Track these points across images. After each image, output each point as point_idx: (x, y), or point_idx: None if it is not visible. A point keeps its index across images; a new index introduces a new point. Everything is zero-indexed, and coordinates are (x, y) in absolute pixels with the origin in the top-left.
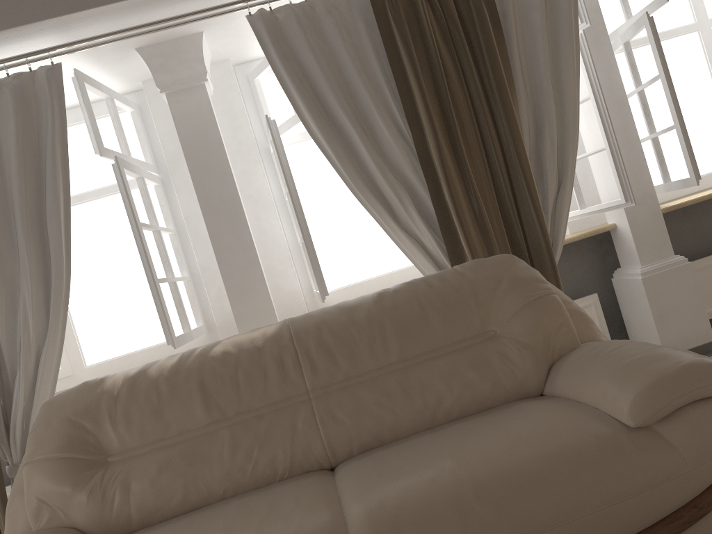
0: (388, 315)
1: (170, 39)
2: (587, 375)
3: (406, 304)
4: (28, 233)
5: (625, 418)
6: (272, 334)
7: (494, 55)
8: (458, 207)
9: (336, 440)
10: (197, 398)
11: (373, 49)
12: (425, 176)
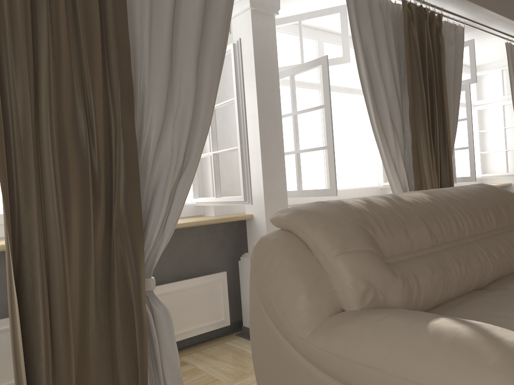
0: (482, 201)
1: None
2: None
3: (485, 197)
4: (196, 70)
5: None
6: (430, 196)
7: (444, 74)
8: (430, 154)
9: (494, 269)
10: (424, 227)
11: (394, 43)
12: (411, 130)
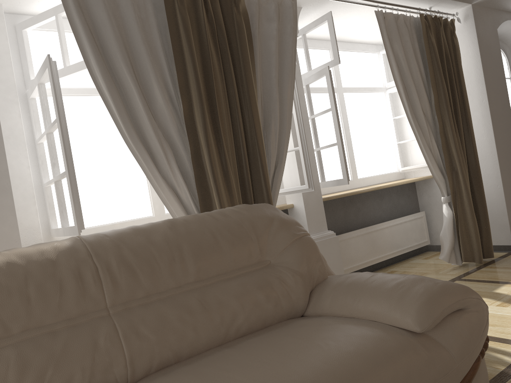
0: (184, 239)
1: None
2: (358, 295)
3: (199, 231)
4: None
5: (412, 326)
6: (66, 248)
7: (247, 60)
8: (214, 166)
9: (139, 357)
10: None
11: (157, 28)
12: (189, 137)
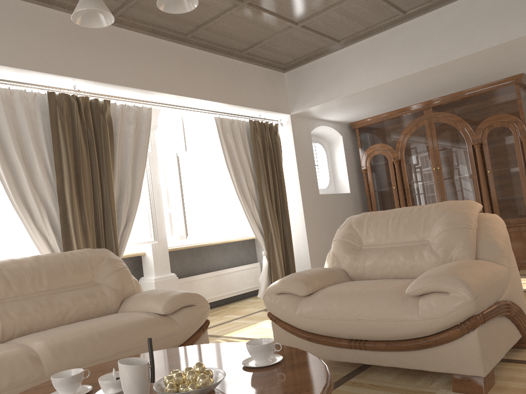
0: (43, 266)
1: None
2: (143, 299)
3: (53, 262)
4: None
5: (160, 311)
6: None
7: (108, 151)
8: (76, 223)
9: (7, 327)
10: None
11: (43, 127)
12: (59, 202)
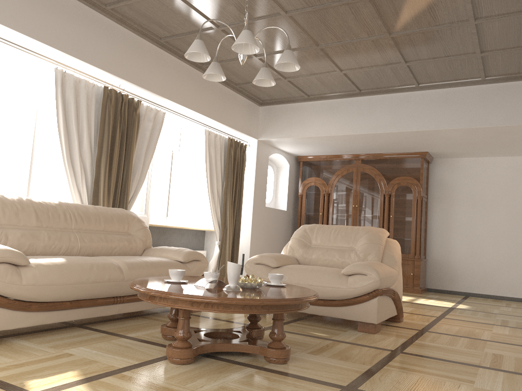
0: (101, 214)
1: (1, 46)
2: (164, 250)
3: (106, 212)
4: None
5: (181, 259)
6: (58, 203)
7: (134, 139)
8: (105, 188)
9: (82, 248)
10: (34, 215)
11: (95, 111)
12: (96, 170)
